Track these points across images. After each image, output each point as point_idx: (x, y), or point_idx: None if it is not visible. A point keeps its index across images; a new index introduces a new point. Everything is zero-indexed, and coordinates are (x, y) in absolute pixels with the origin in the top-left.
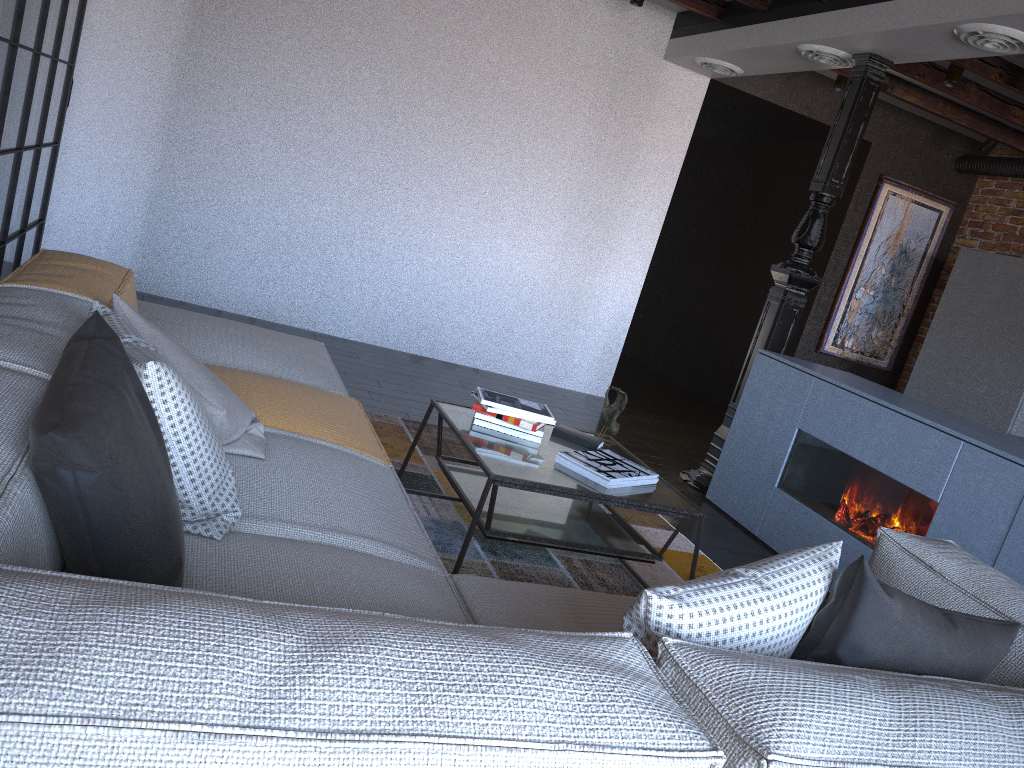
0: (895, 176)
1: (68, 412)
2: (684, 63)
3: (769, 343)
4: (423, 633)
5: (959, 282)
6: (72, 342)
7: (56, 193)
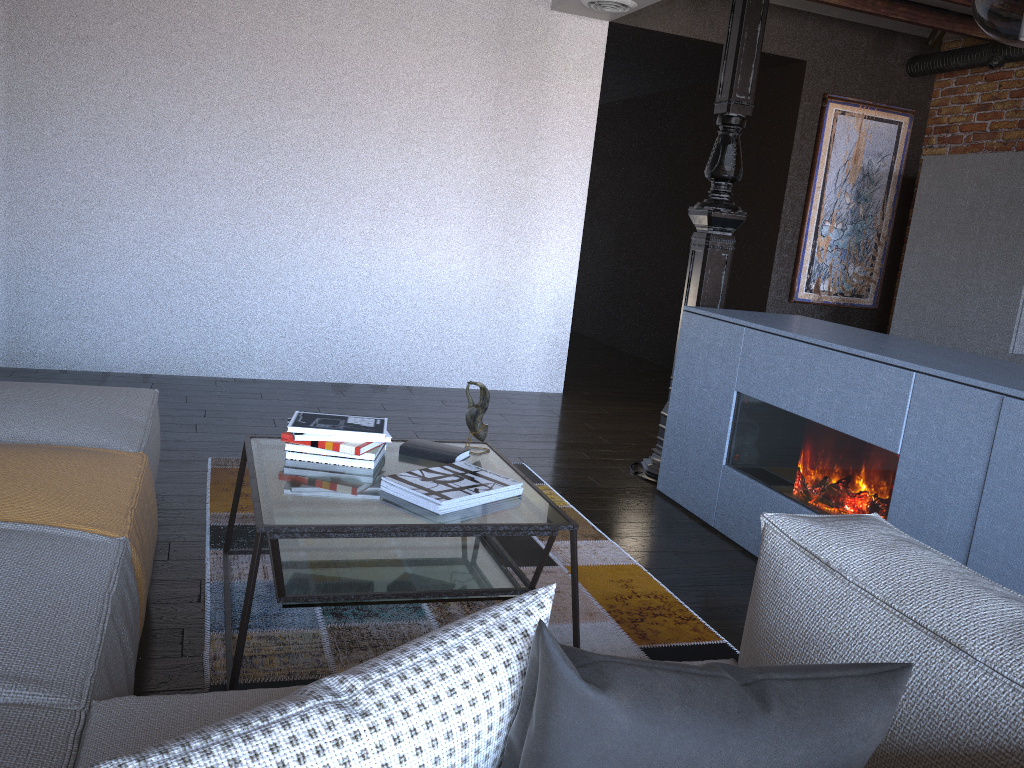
0: (840, 93)
1: None
2: (573, 9)
3: (701, 298)
4: None
5: (928, 194)
6: None
7: None
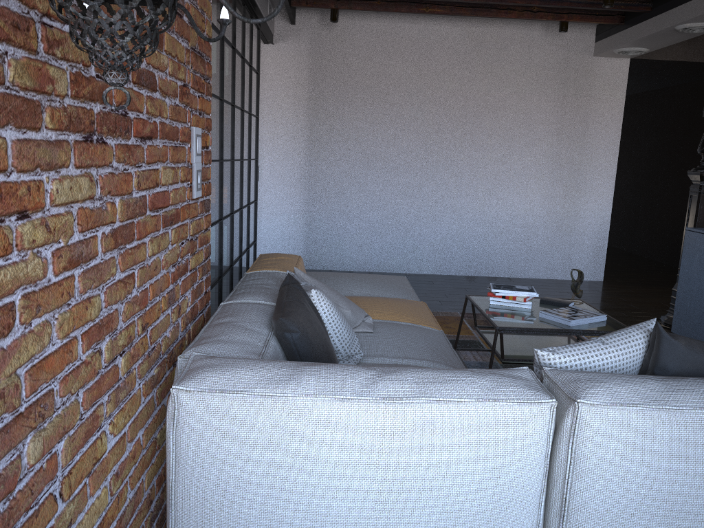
0: None
1: (284, 311)
2: (608, 55)
3: (696, 222)
4: (425, 368)
5: None
6: (281, 287)
7: (258, 225)
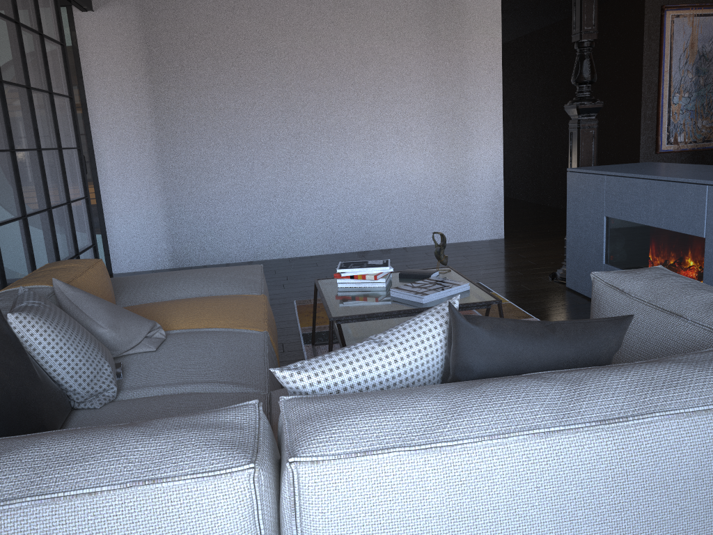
0: (674, 2)
1: None
2: None
3: (579, 162)
4: (74, 434)
5: None
6: None
7: (112, 225)
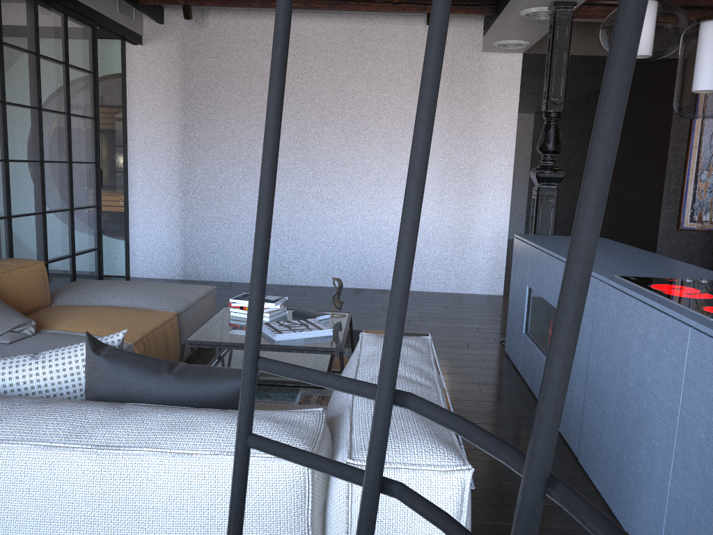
0: None
1: None
2: (494, 49)
3: (536, 229)
4: None
5: None
6: None
7: (134, 233)
